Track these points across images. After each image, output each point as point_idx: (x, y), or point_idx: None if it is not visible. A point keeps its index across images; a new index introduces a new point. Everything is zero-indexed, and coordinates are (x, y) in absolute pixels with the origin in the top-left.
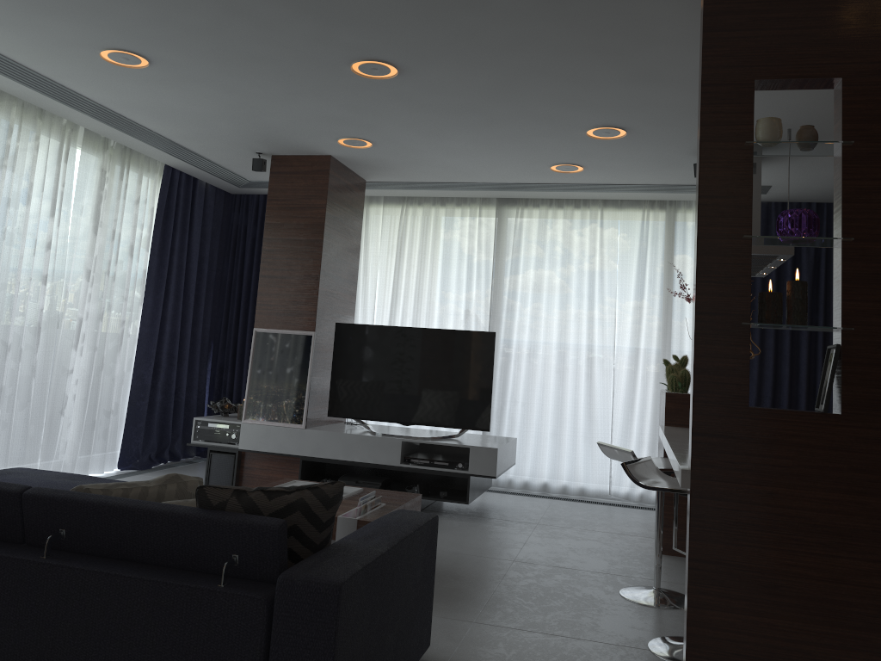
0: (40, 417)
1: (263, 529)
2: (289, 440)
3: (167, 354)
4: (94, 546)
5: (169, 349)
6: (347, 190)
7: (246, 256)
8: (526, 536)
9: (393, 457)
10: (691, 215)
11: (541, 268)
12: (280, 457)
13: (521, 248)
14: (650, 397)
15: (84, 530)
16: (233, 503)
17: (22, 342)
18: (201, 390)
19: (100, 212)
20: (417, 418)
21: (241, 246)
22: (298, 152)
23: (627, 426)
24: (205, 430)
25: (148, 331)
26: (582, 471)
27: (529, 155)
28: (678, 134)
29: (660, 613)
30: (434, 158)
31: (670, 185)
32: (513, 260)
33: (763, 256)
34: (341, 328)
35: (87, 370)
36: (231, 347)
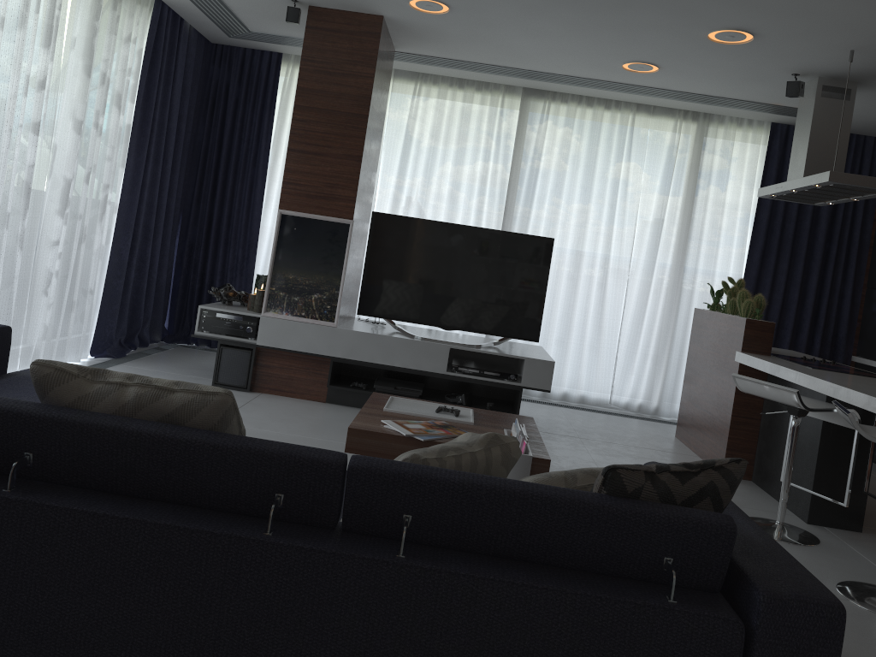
0: (23, 297)
1: (717, 530)
2: (318, 338)
3: (142, 226)
4: (453, 539)
5: (145, 220)
6: (385, 59)
7: (228, 119)
8: (586, 454)
9: (439, 364)
10: (722, 131)
11: (565, 169)
12: (304, 356)
13: (544, 145)
14: (659, 311)
15: (443, 518)
16: (648, 490)
17: (10, 205)
18: (169, 268)
19: (94, 48)
20: (460, 323)
21: (221, 107)
22: (346, 7)
23: (635, 338)
24: (212, 321)
25: (128, 199)
26: (585, 379)
27: (616, 48)
28: (802, 49)
29: (803, 551)
30: (503, 37)
31: (727, 98)
32: (536, 157)
33: (869, 190)
34: (378, 218)
35: (70, 242)
36: (205, 222)
